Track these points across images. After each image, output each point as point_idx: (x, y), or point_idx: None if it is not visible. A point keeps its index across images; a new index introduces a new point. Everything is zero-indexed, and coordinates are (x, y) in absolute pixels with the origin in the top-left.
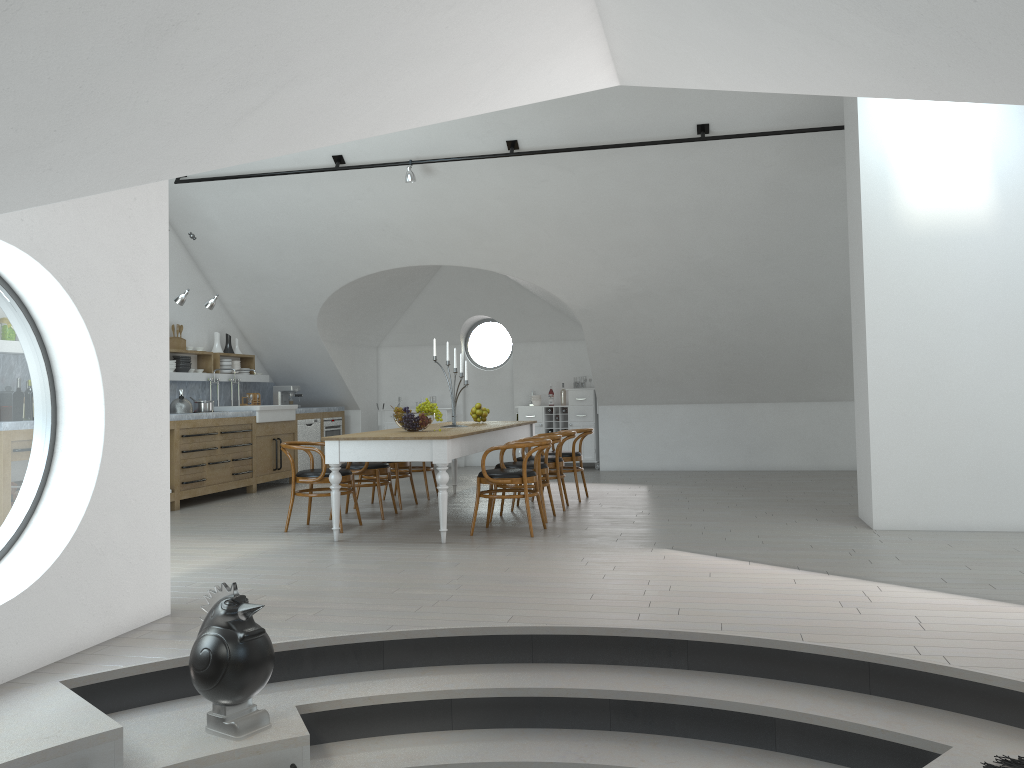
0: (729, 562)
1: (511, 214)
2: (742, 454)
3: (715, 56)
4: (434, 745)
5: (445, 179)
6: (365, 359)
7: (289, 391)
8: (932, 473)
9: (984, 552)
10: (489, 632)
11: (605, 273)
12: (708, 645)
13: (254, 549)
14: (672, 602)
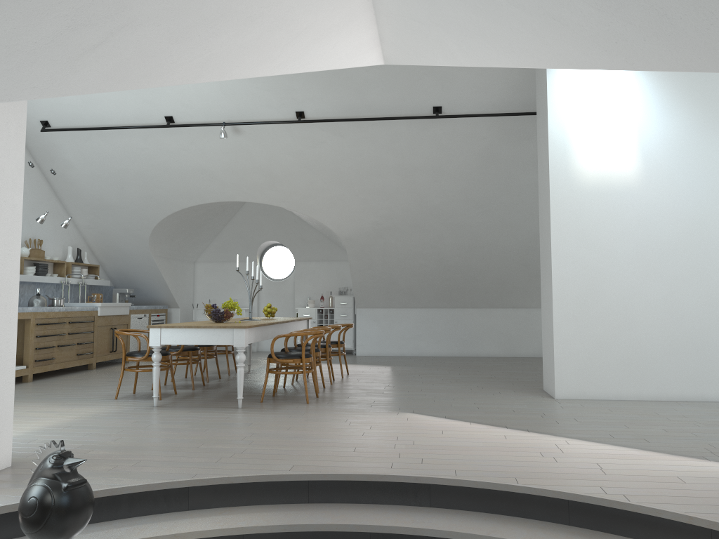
0: (456, 422)
1: (297, 166)
2: (457, 345)
3: (460, 37)
4: None
5: (249, 138)
6: (185, 271)
7: (125, 293)
8: (596, 358)
9: (635, 415)
10: (275, 479)
11: (364, 211)
12: (446, 487)
13: (89, 412)
14: (416, 453)
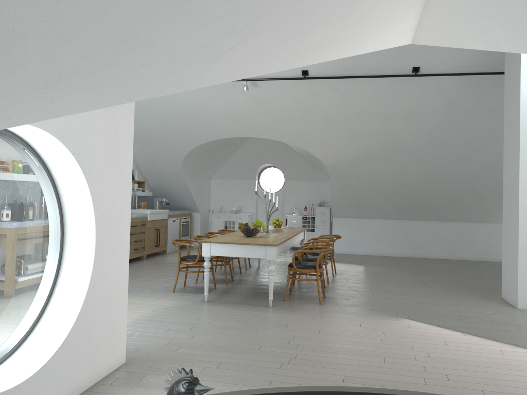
0: (450, 332)
1: (298, 111)
2: (411, 248)
3: (513, 29)
4: None
5: (264, 90)
6: (203, 185)
7: (163, 201)
8: None
9: None
10: (334, 389)
11: (347, 146)
12: None
13: (159, 306)
14: (438, 368)
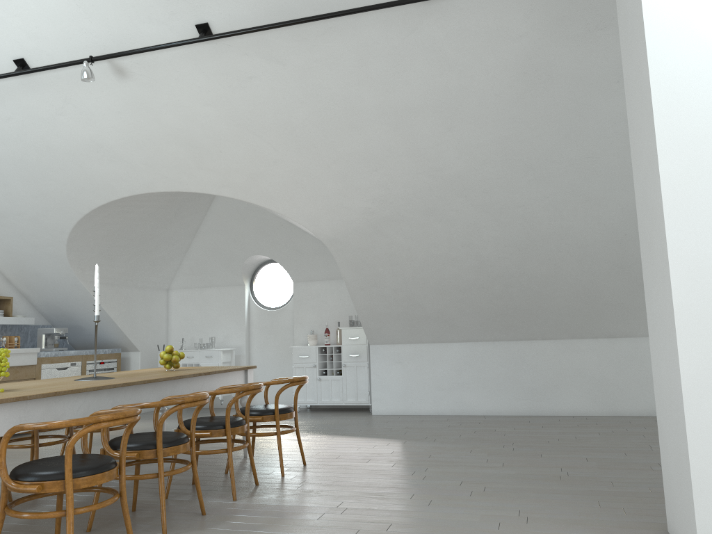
0: None
1: (227, 124)
2: (523, 397)
3: None
4: None
5: (142, 82)
6: (149, 301)
7: (53, 333)
8: None
9: None
10: None
11: (346, 193)
12: None
13: None
14: None
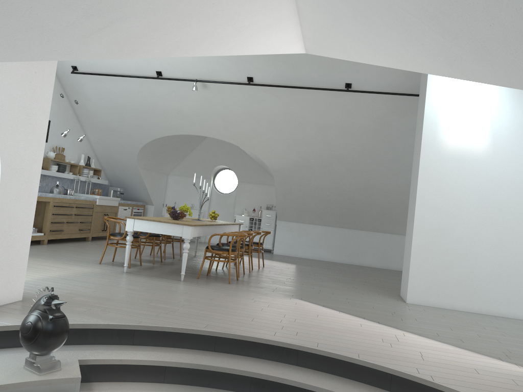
0: (329, 310)
1: (245, 115)
2: (347, 255)
3: (354, 42)
4: (152, 390)
5: (213, 92)
6: (160, 180)
7: (117, 190)
8: (440, 277)
9: (460, 322)
10: (193, 332)
11: (289, 152)
12: (309, 354)
13: (79, 271)
14: (294, 328)
